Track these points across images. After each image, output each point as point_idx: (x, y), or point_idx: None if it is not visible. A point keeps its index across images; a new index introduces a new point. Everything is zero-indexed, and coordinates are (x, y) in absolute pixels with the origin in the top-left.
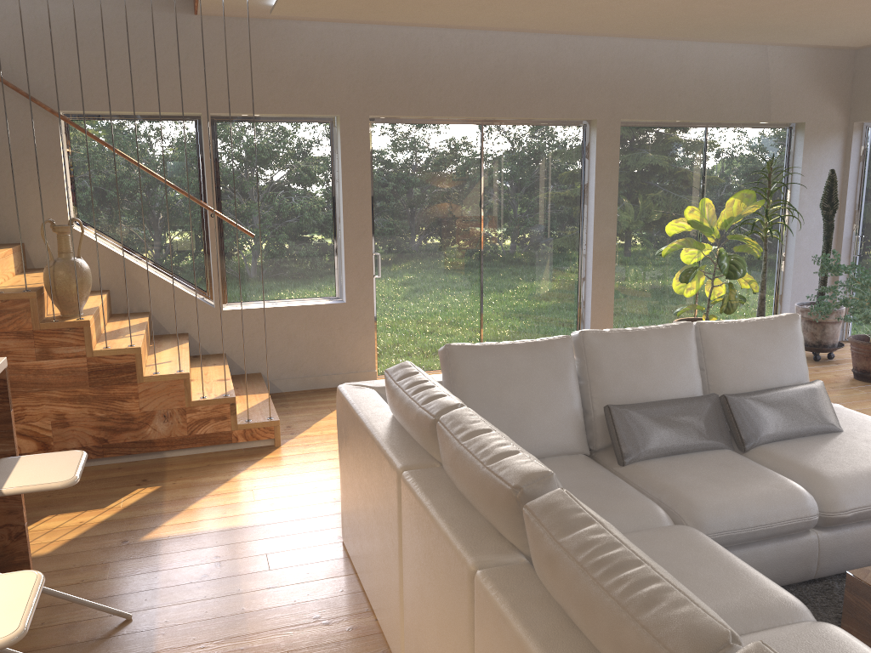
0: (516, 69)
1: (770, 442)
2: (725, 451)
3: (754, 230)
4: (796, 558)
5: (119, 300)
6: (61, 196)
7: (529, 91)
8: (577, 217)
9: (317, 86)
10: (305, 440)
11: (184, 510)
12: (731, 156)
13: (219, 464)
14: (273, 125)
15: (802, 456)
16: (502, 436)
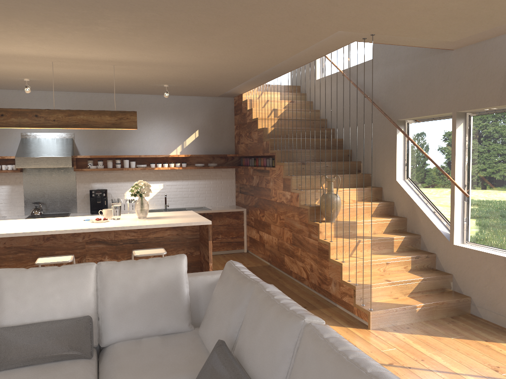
0: None
1: None
2: None
3: None
4: None
5: (409, 224)
6: (394, 164)
7: None
8: None
9: None
10: (384, 335)
11: None
12: None
13: (332, 318)
14: (504, 114)
15: None
16: (51, 268)
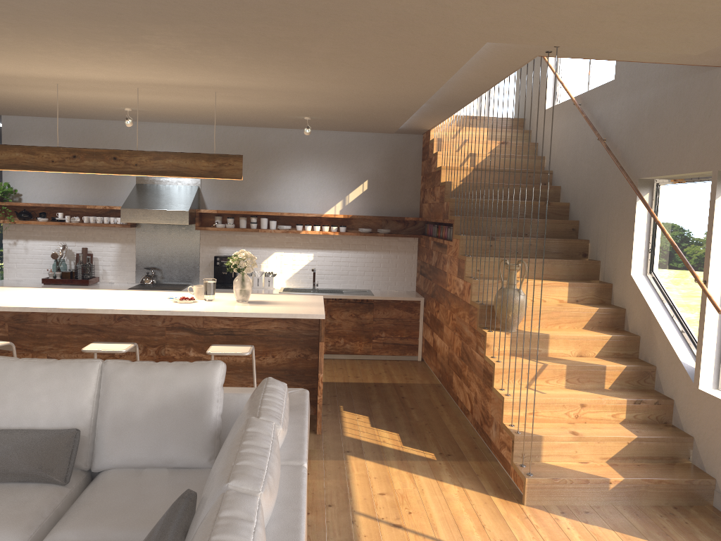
0: None
1: None
2: None
3: None
4: None
5: (643, 347)
6: (630, 249)
7: None
8: None
9: None
10: (540, 517)
11: (387, 466)
12: None
13: (477, 478)
14: None
15: None
16: (44, 361)
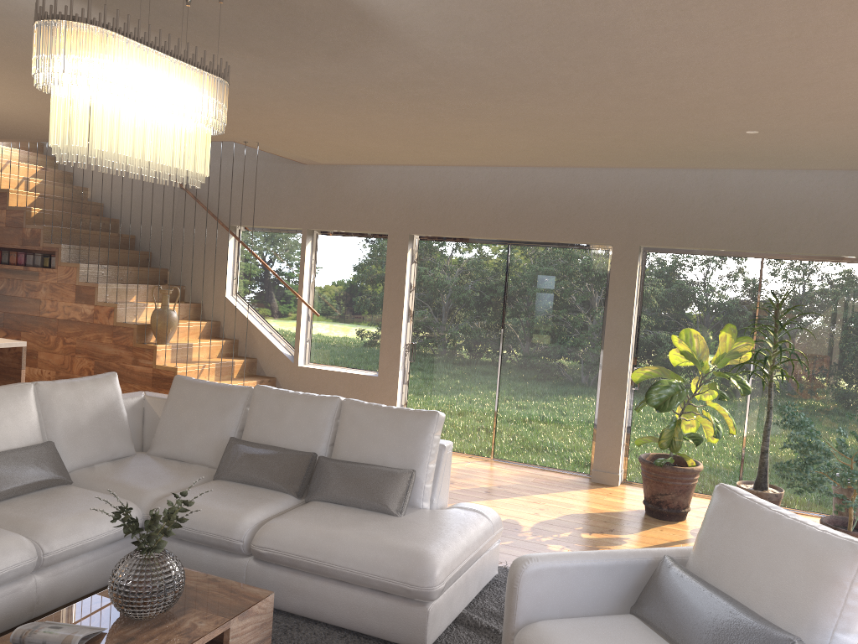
0: (533, 198)
1: (324, 501)
2: (281, 494)
3: (751, 371)
4: (226, 571)
5: (242, 347)
6: (223, 277)
7: (544, 217)
8: (598, 335)
9: (375, 211)
10: None
11: None
12: (798, 291)
13: None
14: (352, 238)
15: (309, 511)
16: None
